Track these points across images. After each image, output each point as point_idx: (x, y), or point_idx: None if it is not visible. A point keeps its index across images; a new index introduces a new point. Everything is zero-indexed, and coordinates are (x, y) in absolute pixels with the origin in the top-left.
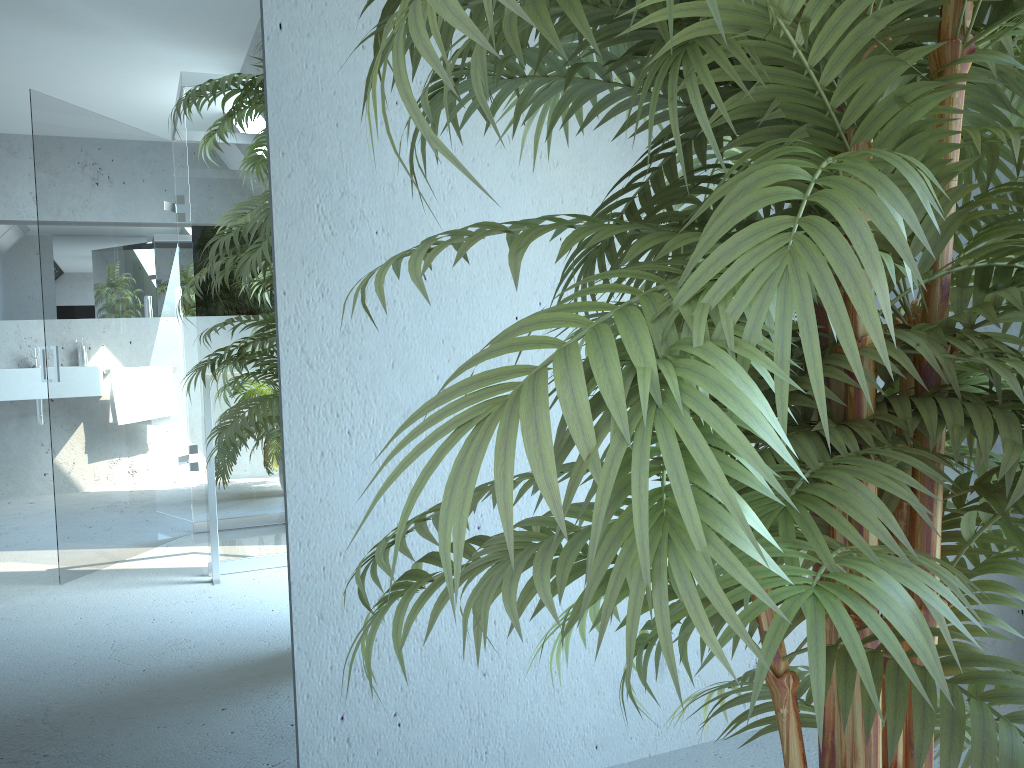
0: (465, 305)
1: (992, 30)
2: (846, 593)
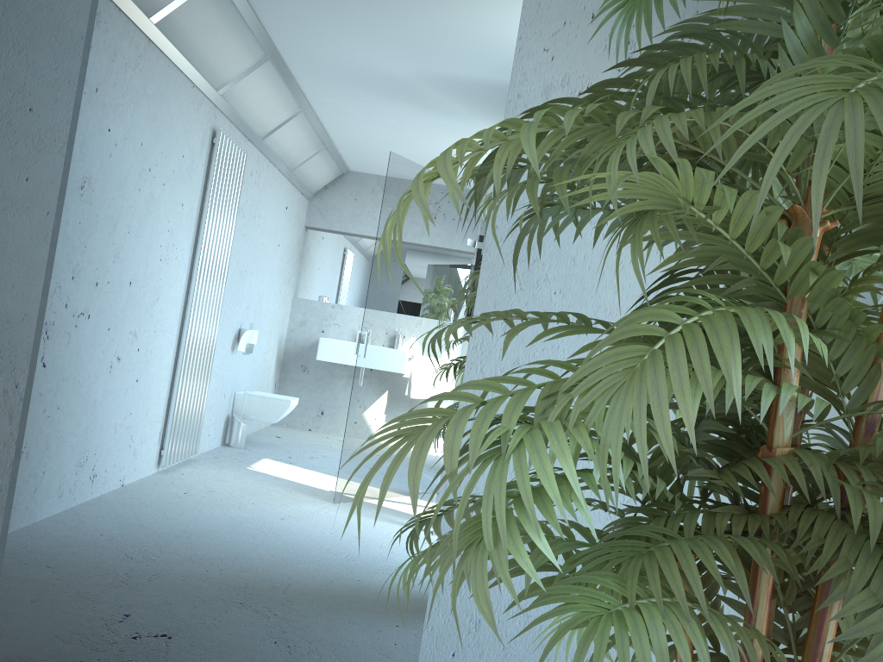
0: None
1: None
2: (621, 621)
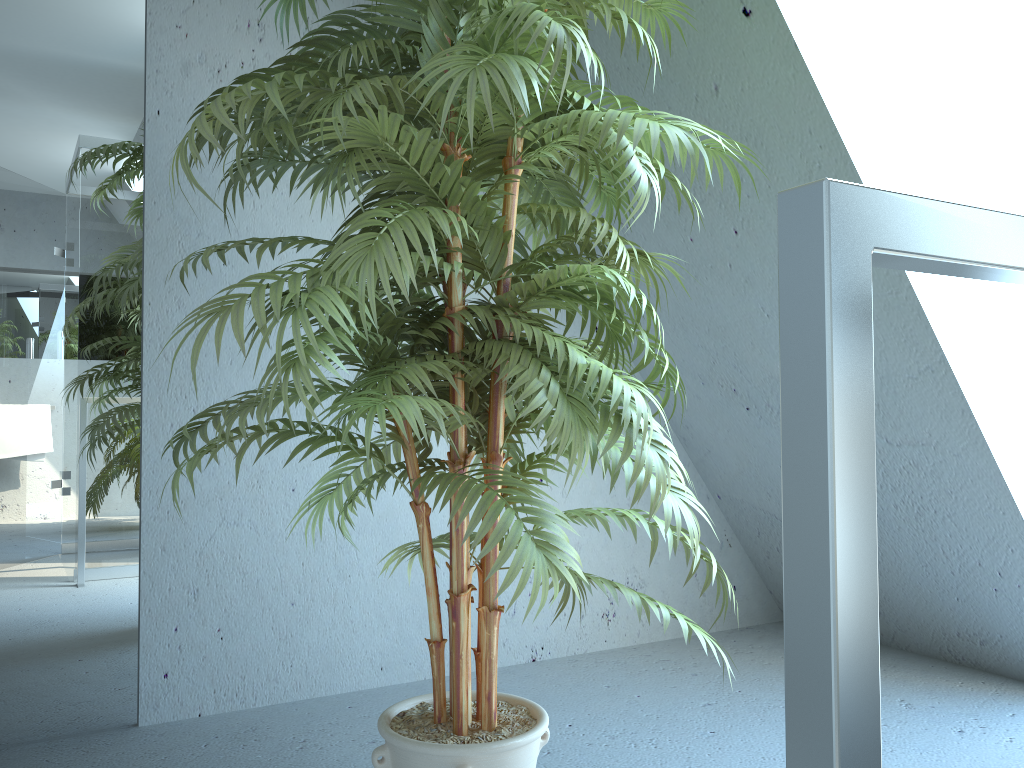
0: (290, 322)
1: (534, 153)
2: (389, 403)
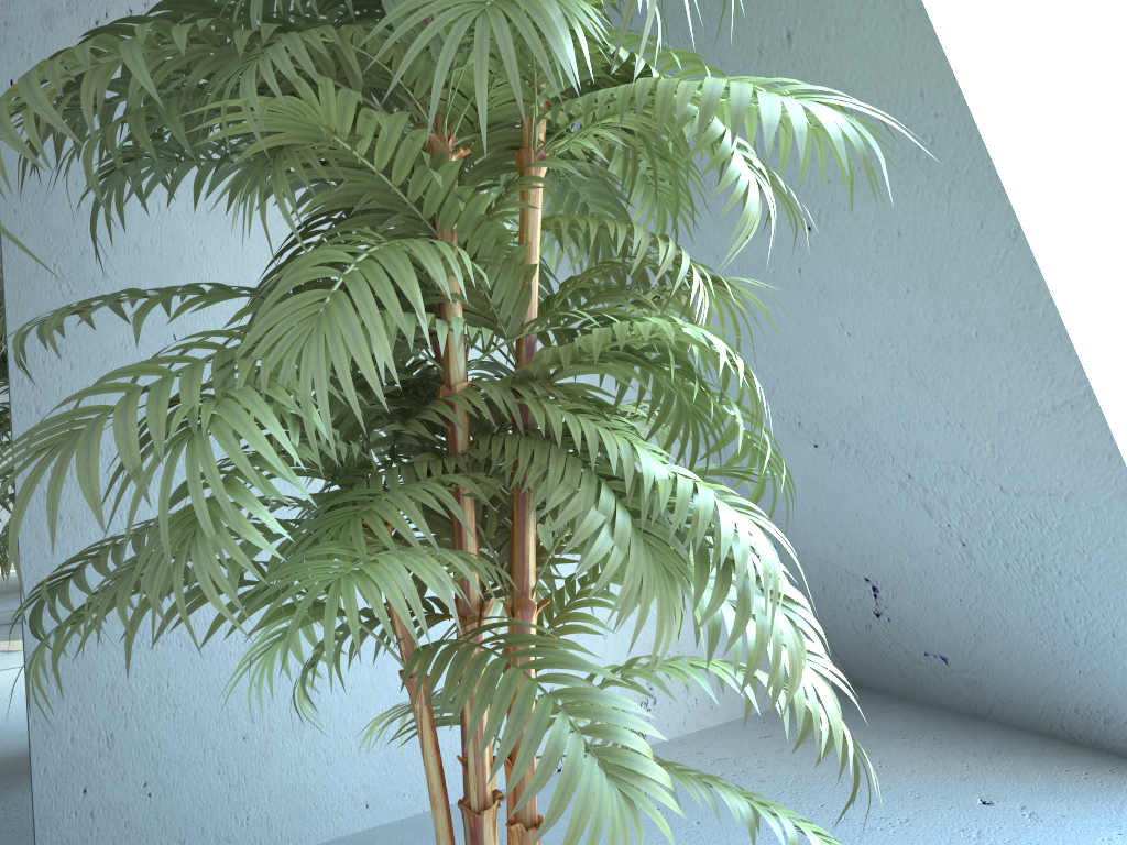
0: None
1: (564, 141)
2: (362, 575)
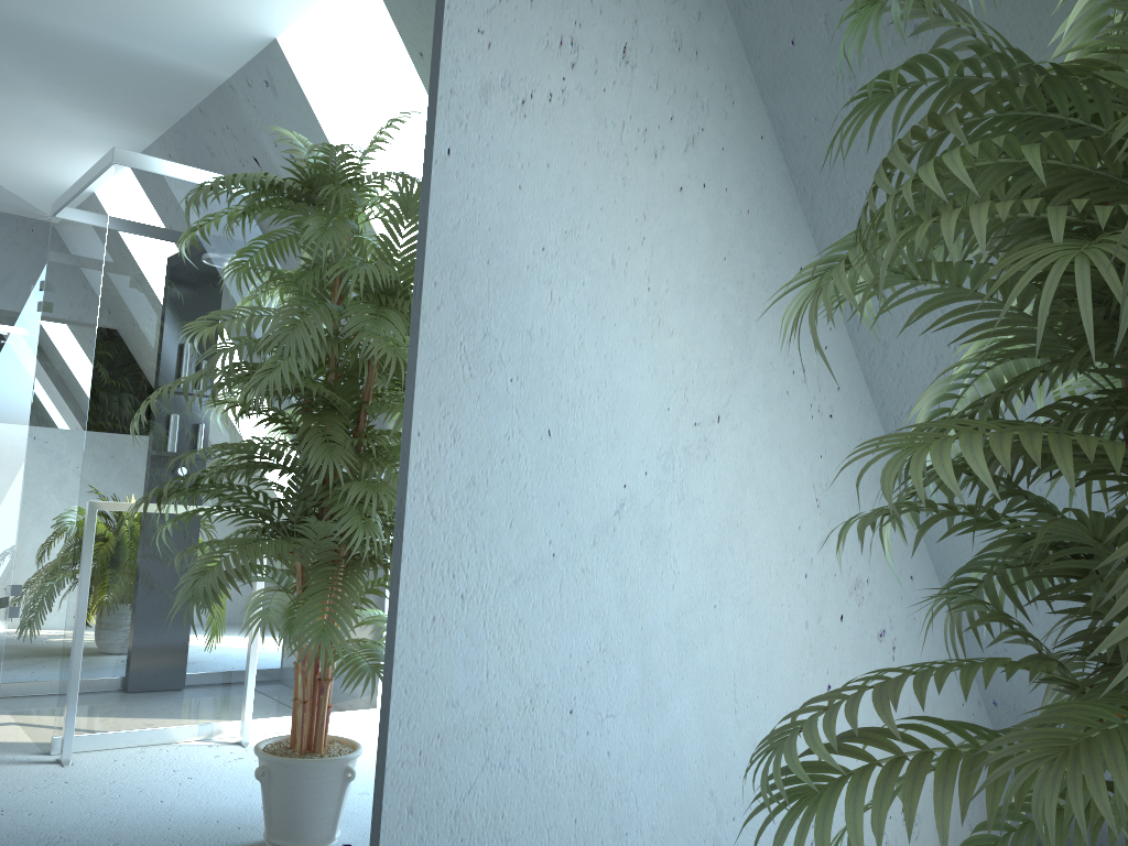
0: (582, 467)
1: None
2: None
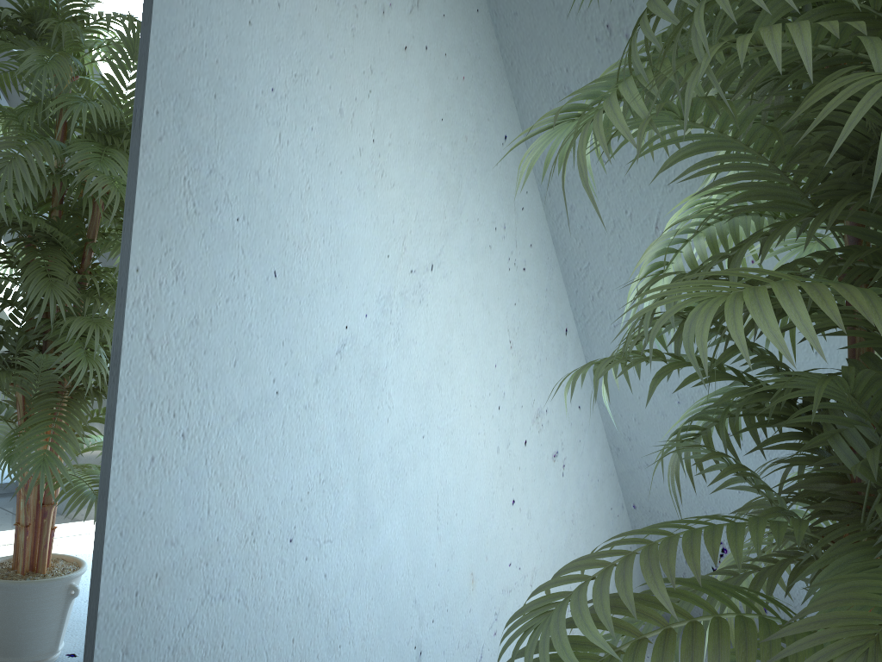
0: (306, 308)
1: None
2: None
